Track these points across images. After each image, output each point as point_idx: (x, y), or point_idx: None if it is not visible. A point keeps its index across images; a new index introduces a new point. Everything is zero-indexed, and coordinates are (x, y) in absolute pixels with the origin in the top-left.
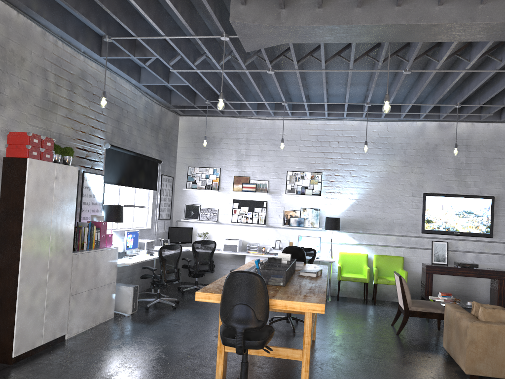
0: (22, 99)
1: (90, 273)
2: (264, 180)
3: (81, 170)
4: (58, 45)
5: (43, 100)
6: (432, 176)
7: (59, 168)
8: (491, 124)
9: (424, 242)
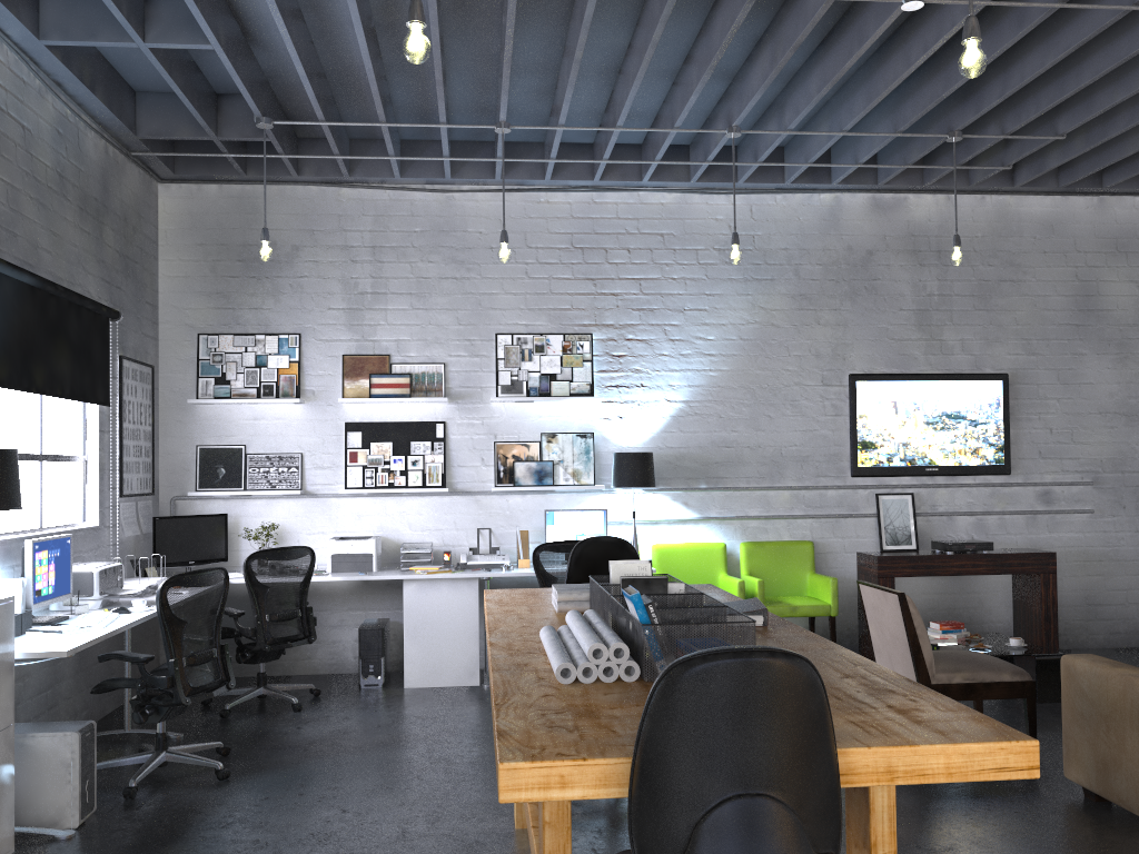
0: None
1: None
2: (433, 363)
3: None
4: None
5: None
6: (867, 332)
7: None
8: (990, 198)
9: (859, 499)
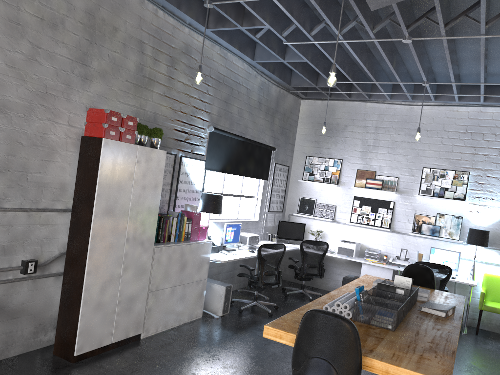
0: (113, 73)
1: (176, 268)
2: (393, 176)
3: (179, 155)
4: (158, 15)
5: (137, 76)
6: None
7: (142, 150)
8: None
9: None
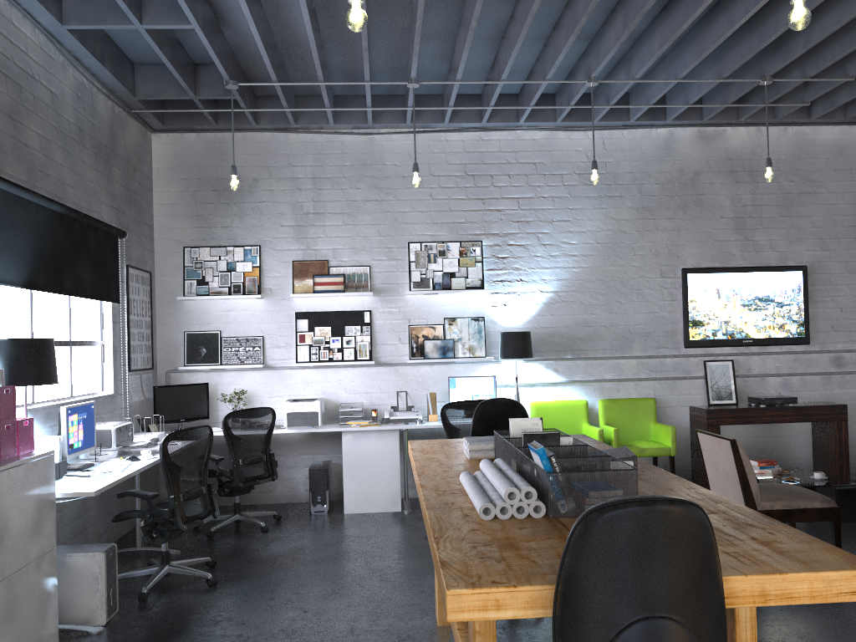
0: None
1: None
2: (361, 265)
3: None
4: None
5: None
6: (695, 235)
7: None
8: (791, 129)
9: (691, 365)
